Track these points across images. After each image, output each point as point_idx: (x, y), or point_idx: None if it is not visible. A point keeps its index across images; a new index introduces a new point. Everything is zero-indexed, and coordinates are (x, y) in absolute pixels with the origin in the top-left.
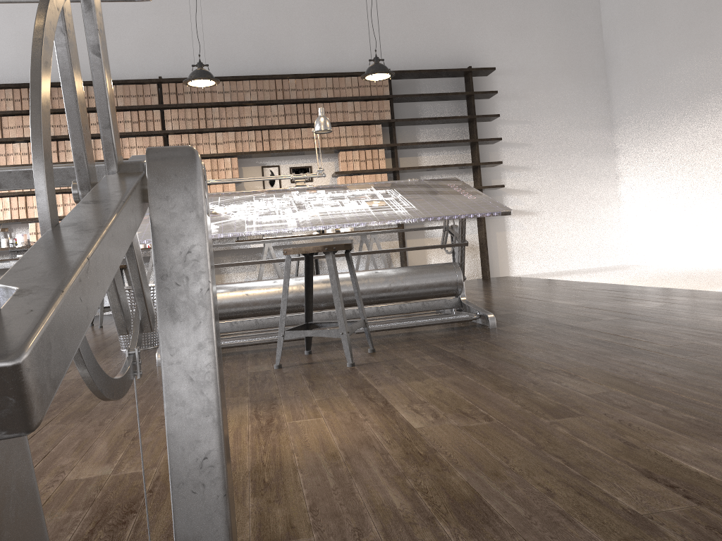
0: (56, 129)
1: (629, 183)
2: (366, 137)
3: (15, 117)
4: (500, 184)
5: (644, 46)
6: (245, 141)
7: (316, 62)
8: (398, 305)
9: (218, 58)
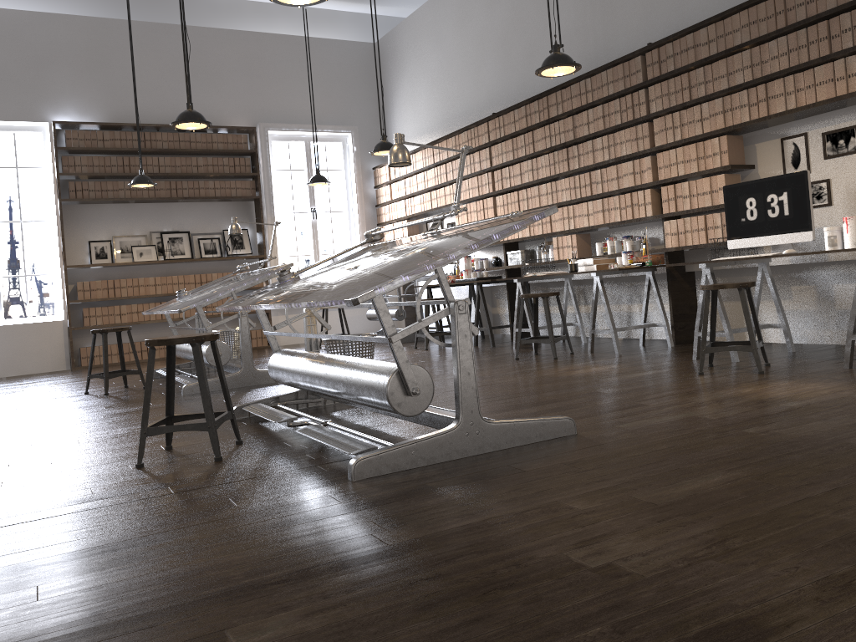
0: (566, 135)
1: None
2: None
3: (540, 129)
4: None
5: None
6: (735, 109)
7: None
8: None
9: None
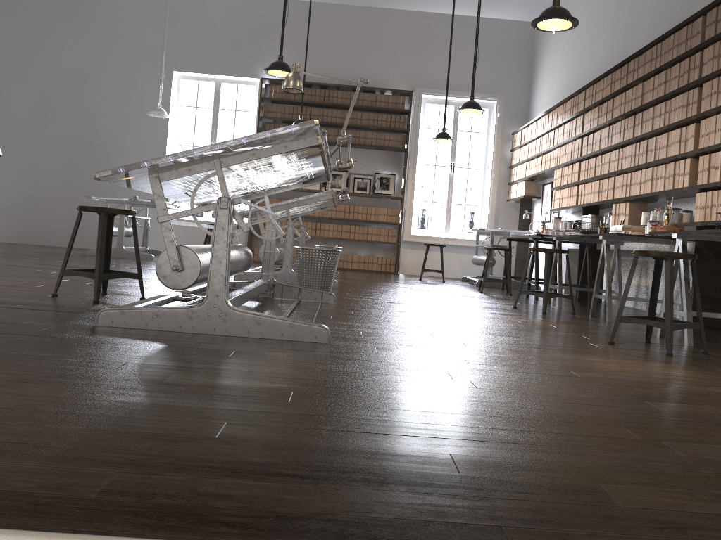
0: (635, 102)
1: None
2: None
3: (618, 97)
4: None
5: None
6: None
7: None
8: None
9: None
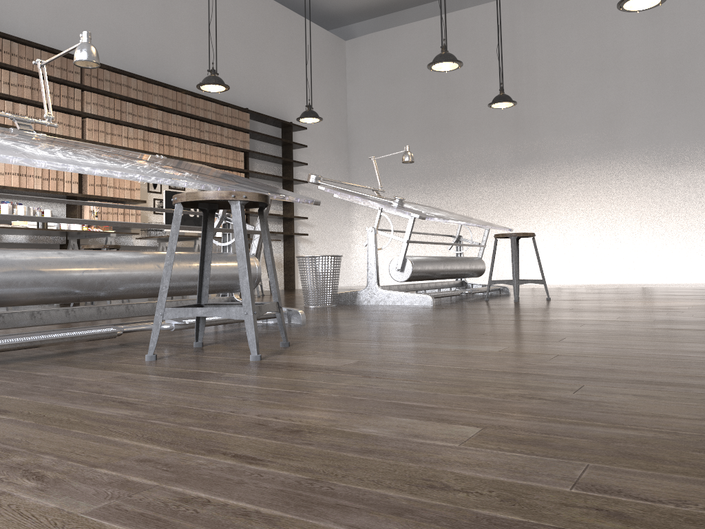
0: None
1: (363, 228)
2: (234, 161)
3: None
4: (306, 217)
5: (386, 138)
6: (150, 142)
7: (194, 84)
8: (447, 282)
9: (120, 53)
